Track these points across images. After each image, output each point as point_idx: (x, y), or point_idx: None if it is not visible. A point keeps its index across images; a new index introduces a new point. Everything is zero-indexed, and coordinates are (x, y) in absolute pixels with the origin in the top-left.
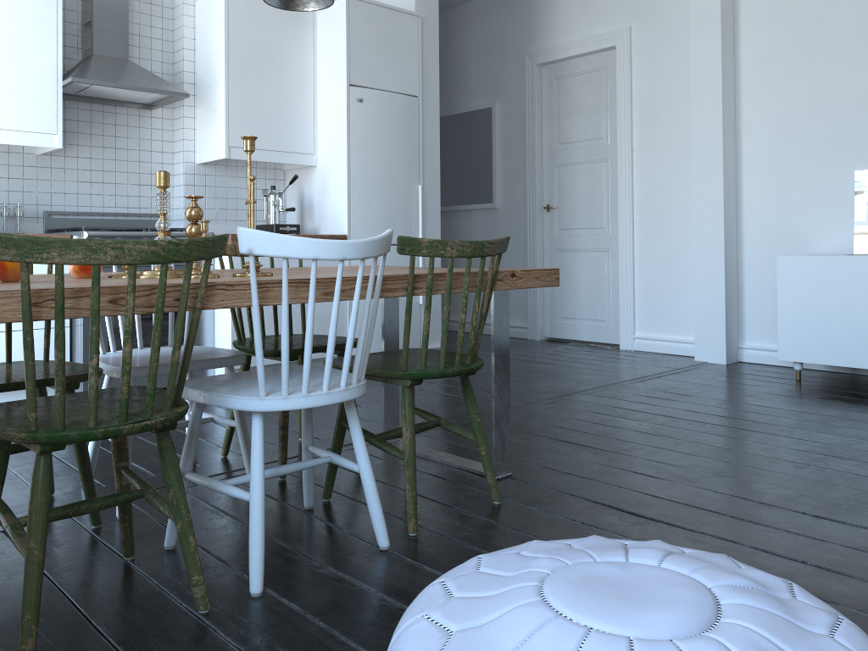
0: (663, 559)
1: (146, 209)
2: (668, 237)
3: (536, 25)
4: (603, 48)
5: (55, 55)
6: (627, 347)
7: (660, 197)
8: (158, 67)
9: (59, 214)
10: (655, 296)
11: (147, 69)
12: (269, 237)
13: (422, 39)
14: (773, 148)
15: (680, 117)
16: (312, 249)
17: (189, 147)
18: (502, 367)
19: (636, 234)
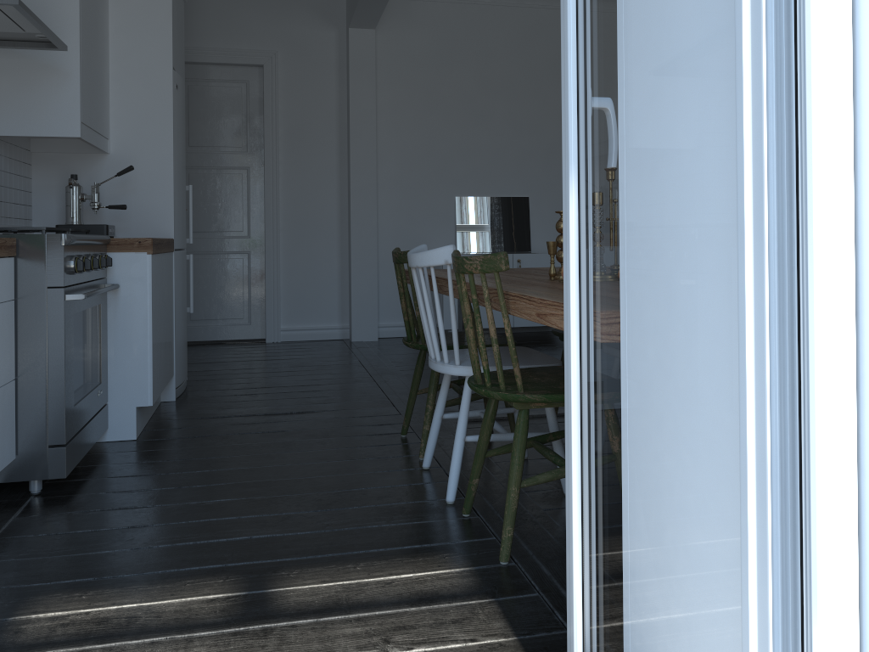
0: None
1: None
2: (314, 241)
3: None
4: (249, 64)
5: None
6: (274, 340)
7: (306, 206)
8: None
9: None
10: (301, 292)
11: None
12: None
13: None
14: (401, 175)
15: (325, 140)
16: None
17: None
18: None
19: (282, 238)
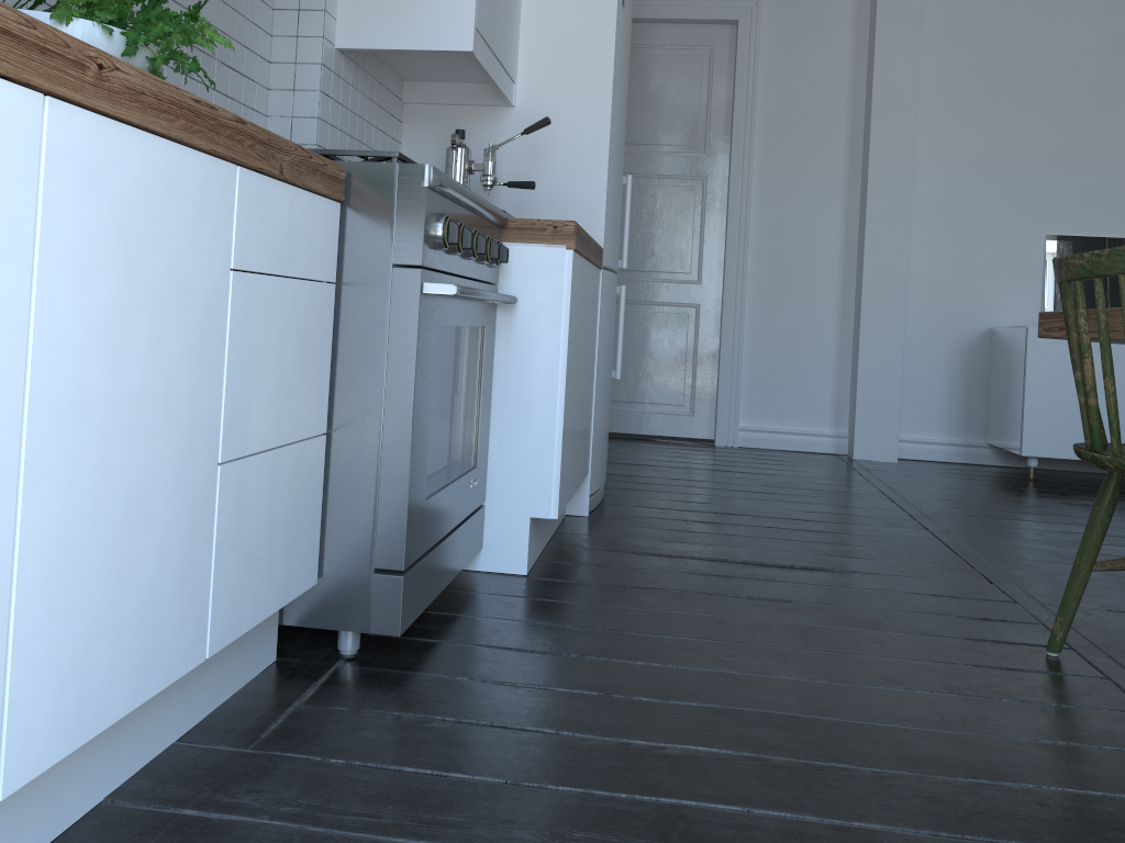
0: None
1: None
2: (799, 294)
3: None
4: (717, 20)
5: None
6: (728, 443)
7: (791, 239)
8: None
9: None
10: (773, 372)
11: None
12: None
13: None
14: (951, 195)
15: (827, 136)
16: None
17: (331, 6)
18: None
19: (749, 286)
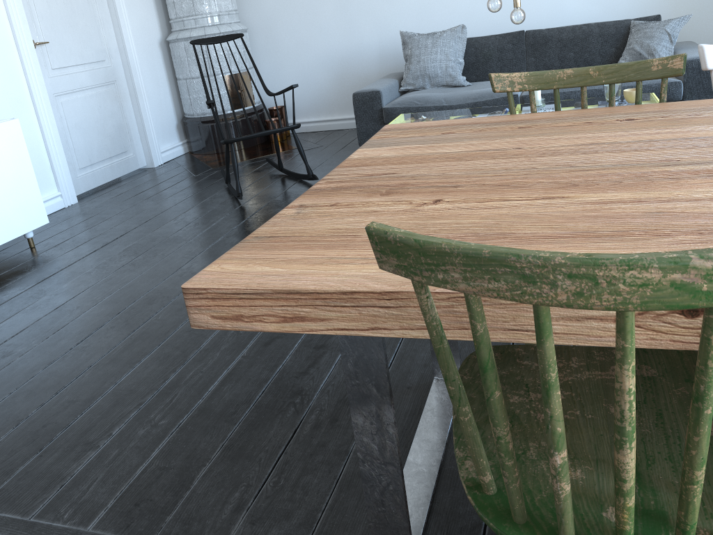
0: None
1: None
2: None
3: None
4: None
5: None
6: None
7: None
8: None
9: None
10: None
11: None
12: None
13: None
14: None
15: None
16: None
17: None
18: None
19: None
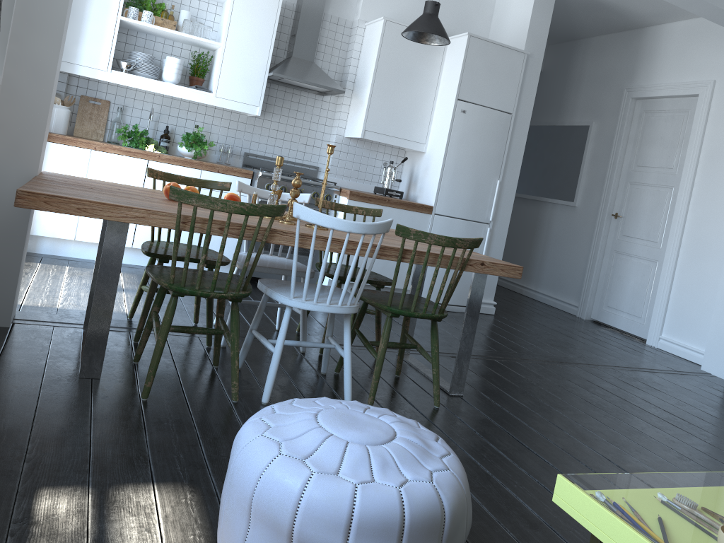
0: (395, 422)
1: (306, 161)
2: (706, 263)
3: (639, 66)
4: (688, 94)
5: (267, 56)
6: (652, 344)
7: (707, 227)
8: (333, 67)
9: (253, 155)
10: (685, 308)
11: (326, 68)
12: (309, 211)
13: (526, 70)
14: None
15: None
16: (331, 223)
17: (342, 125)
18: (470, 323)
19: (680, 253)
